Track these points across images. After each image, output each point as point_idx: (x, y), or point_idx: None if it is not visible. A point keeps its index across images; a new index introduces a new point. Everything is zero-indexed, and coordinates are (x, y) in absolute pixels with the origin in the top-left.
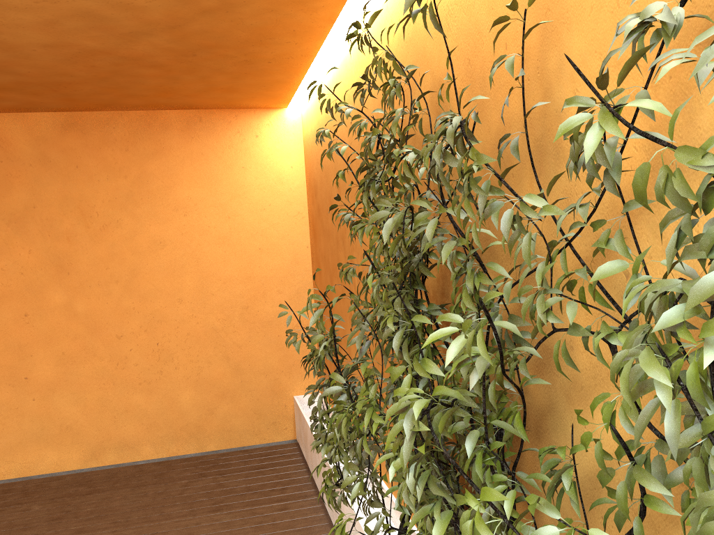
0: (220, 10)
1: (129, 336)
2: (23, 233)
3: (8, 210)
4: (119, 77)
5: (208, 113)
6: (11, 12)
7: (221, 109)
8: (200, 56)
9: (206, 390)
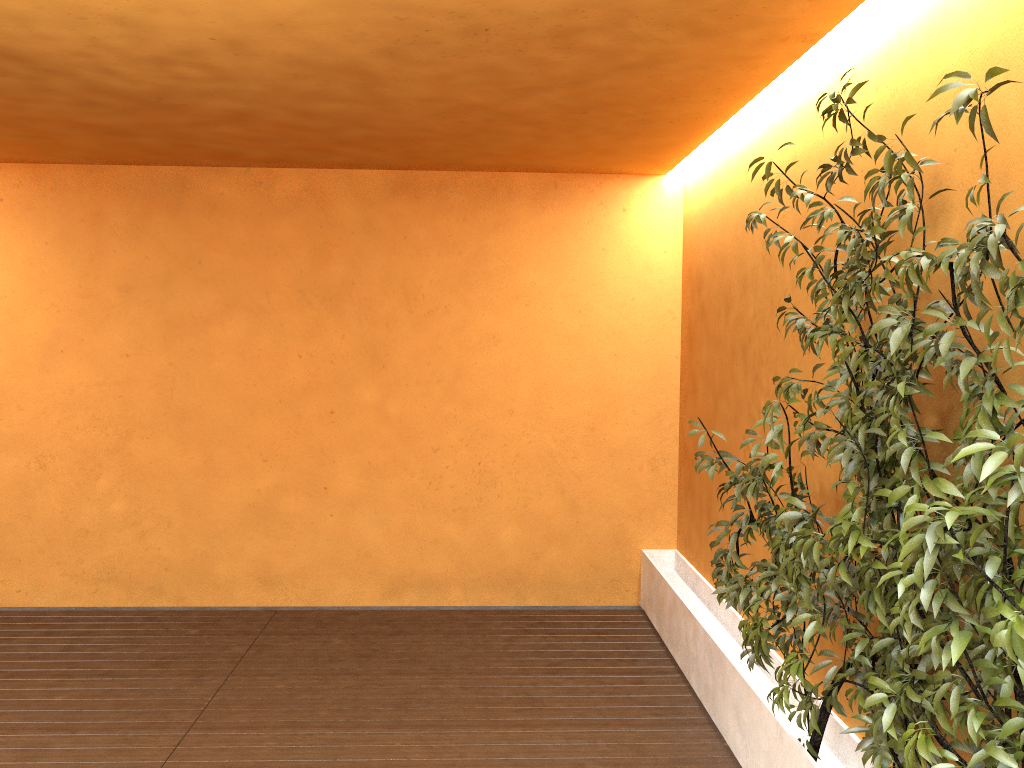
0: (642, 66)
1: (446, 449)
2: (337, 314)
3: (323, 284)
4: (483, 134)
5: (566, 178)
6: (410, 66)
7: (582, 173)
8: (591, 113)
9: (533, 528)
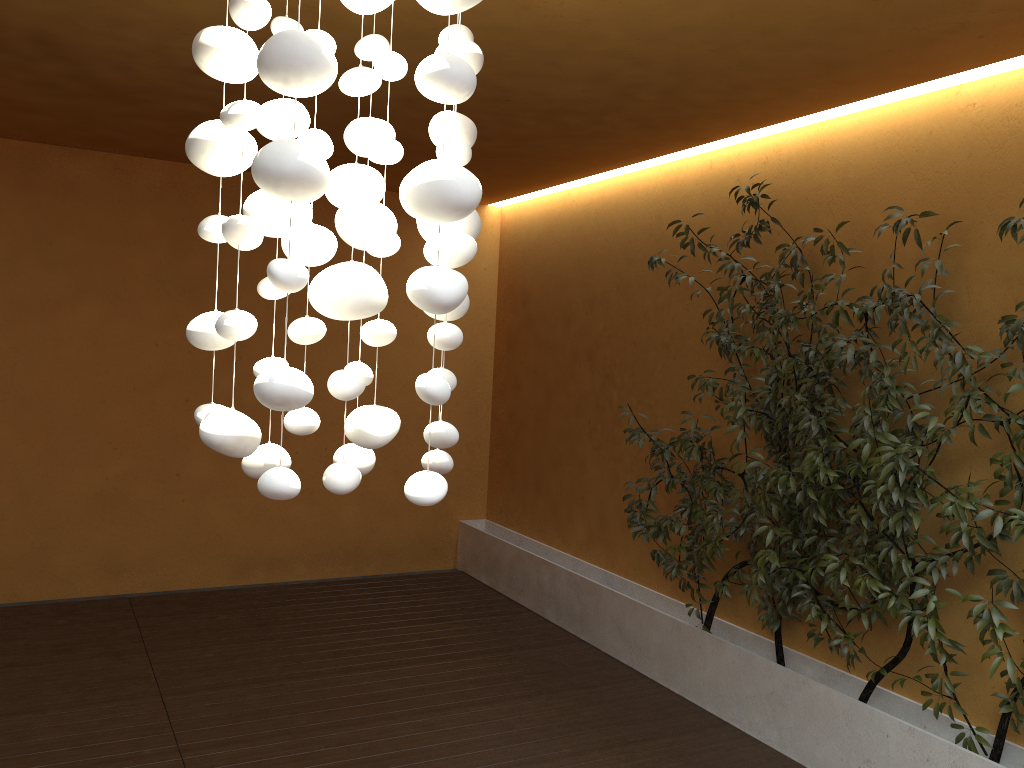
0: (580, 137)
1: (297, 436)
2: (196, 305)
3: (183, 276)
4: None
5: None
6: (409, 110)
7: None
8: (497, 159)
9: (371, 506)
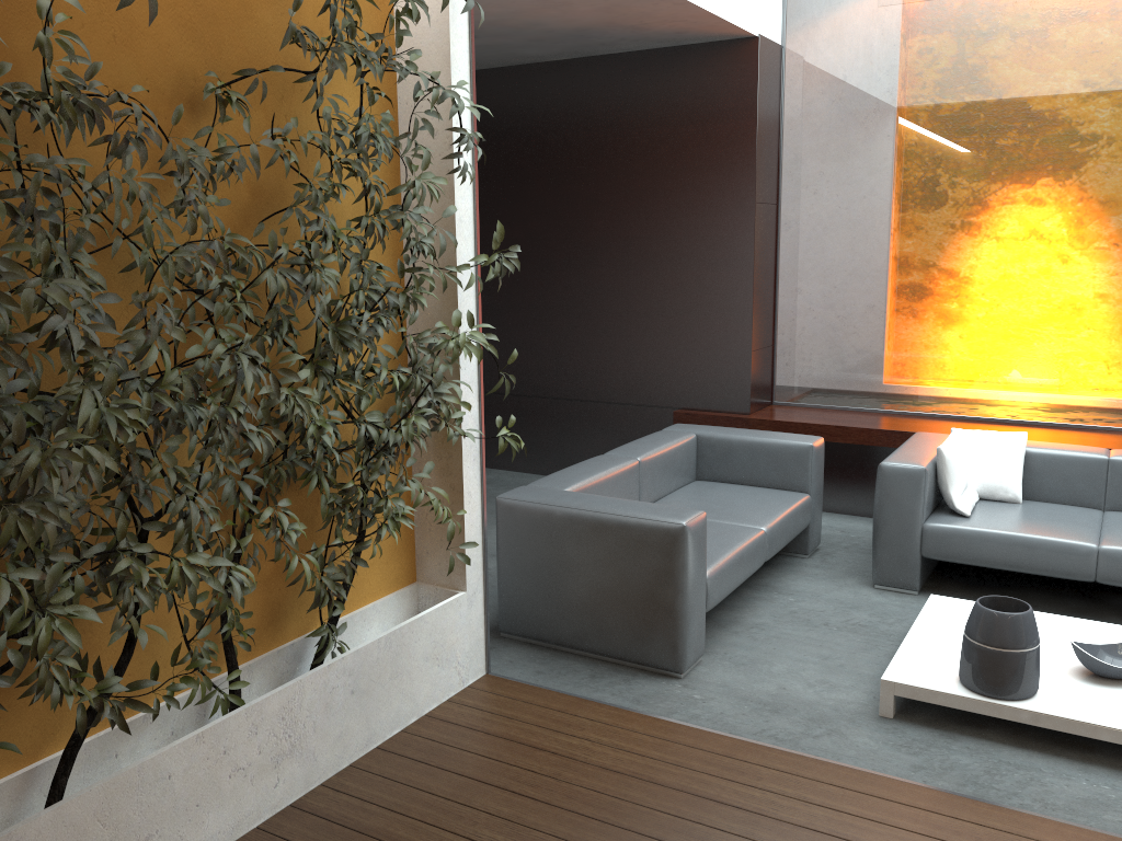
0: None
1: None
2: None
3: None
4: None
5: None
6: None
7: None
8: None
9: None
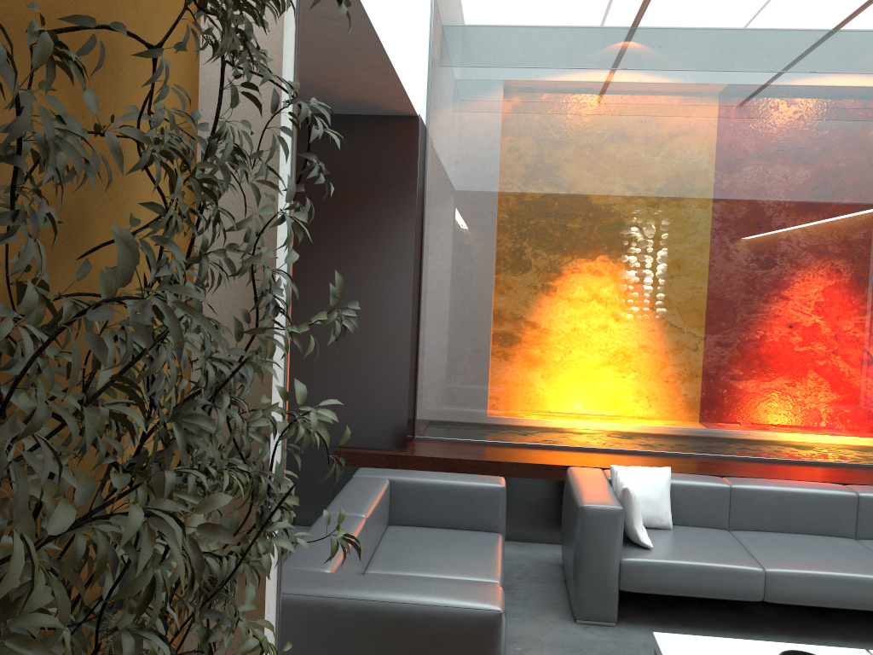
0: None
1: None
2: None
3: None
4: None
5: None
6: None
7: None
8: None
9: None
